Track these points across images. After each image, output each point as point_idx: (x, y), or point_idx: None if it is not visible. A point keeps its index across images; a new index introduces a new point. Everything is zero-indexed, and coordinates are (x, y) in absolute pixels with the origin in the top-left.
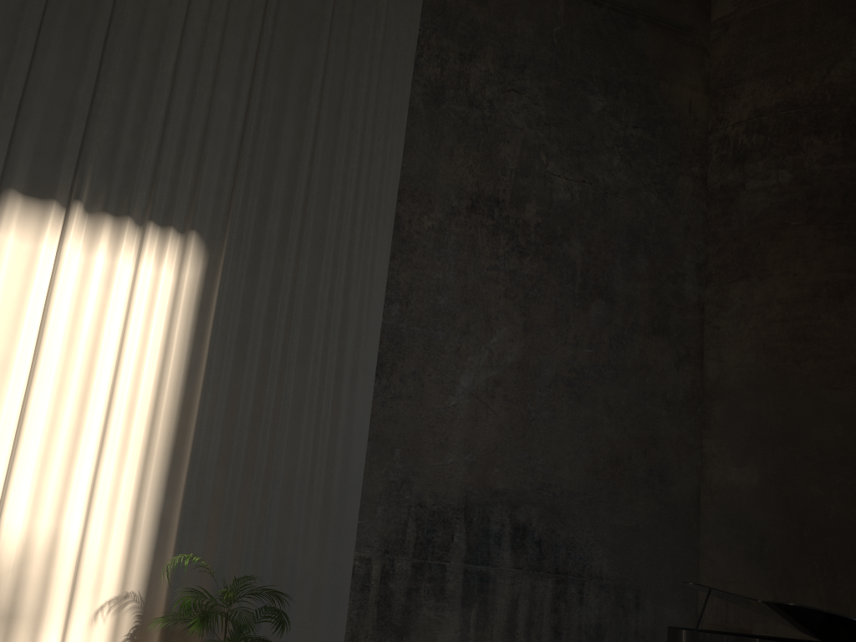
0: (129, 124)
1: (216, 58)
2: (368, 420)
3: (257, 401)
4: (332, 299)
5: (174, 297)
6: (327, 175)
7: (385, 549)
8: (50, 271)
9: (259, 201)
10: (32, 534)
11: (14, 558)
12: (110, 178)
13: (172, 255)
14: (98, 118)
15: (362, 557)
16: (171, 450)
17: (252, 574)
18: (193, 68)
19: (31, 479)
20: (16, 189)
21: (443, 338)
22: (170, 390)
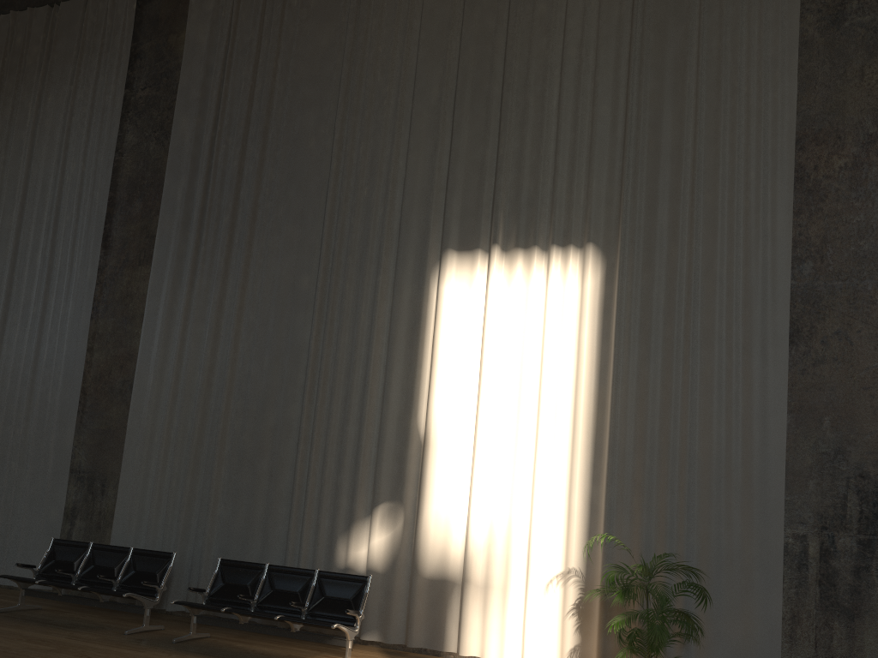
0: (527, 165)
1: (592, 77)
2: (785, 391)
3: (664, 389)
4: (731, 274)
5: (580, 306)
6: (712, 150)
7: (822, 525)
8: (483, 307)
9: (646, 197)
10: (493, 521)
11: (483, 541)
12: (517, 217)
13: (574, 269)
14: (502, 170)
15: (795, 535)
16: (593, 443)
17: (678, 552)
18: (573, 95)
19: (488, 477)
20: (451, 248)
21: (872, 287)
22: (585, 390)
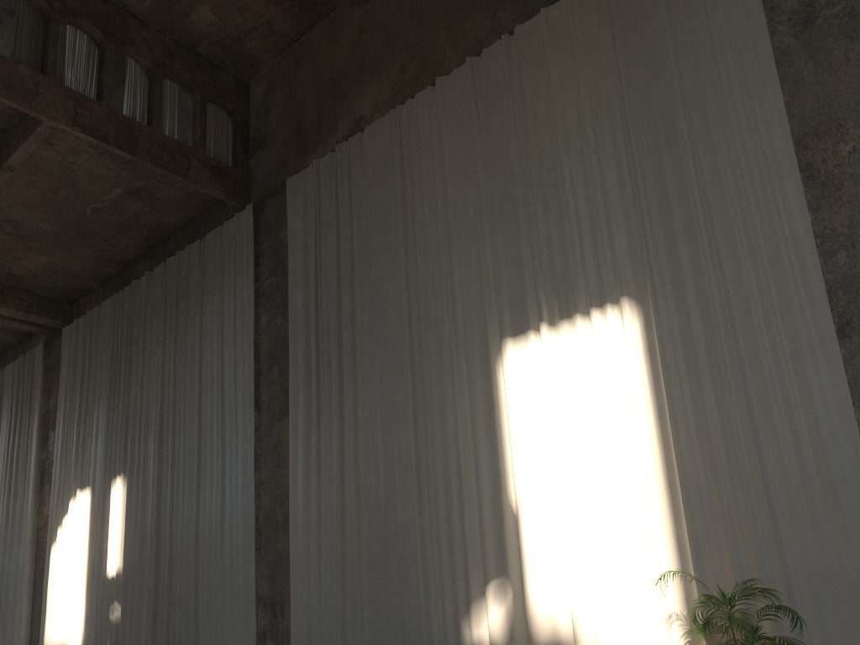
0: (556, 245)
1: (595, 152)
2: (845, 386)
3: (722, 414)
4: (761, 287)
5: (627, 357)
6: (715, 179)
7: None
8: (544, 380)
9: (665, 240)
10: (590, 579)
11: (586, 600)
12: (556, 292)
13: (615, 324)
14: (534, 256)
15: None
16: (667, 484)
17: (774, 577)
18: (582, 173)
19: (579, 537)
20: (507, 336)
21: None
22: (648, 434)
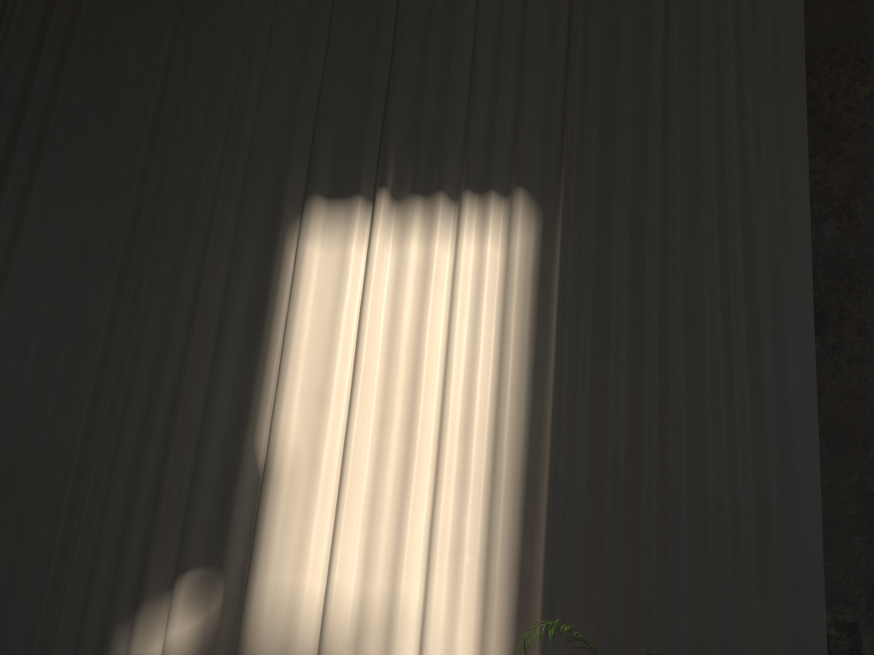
0: (431, 86)
1: None
2: (813, 399)
3: (632, 395)
4: (725, 232)
5: (504, 276)
6: (690, 68)
7: None
8: (362, 277)
9: (600, 128)
10: (365, 600)
11: (349, 632)
12: (416, 153)
13: (497, 225)
14: (395, 89)
15: (840, 623)
16: (523, 477)
17: (660, 651)
18: None
19: (360, 530)
20: (319, 194)
21: None
22: (513, 396)
